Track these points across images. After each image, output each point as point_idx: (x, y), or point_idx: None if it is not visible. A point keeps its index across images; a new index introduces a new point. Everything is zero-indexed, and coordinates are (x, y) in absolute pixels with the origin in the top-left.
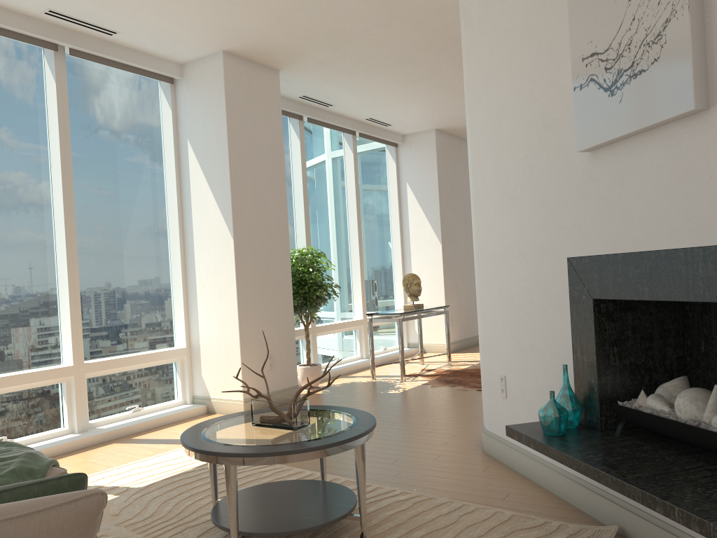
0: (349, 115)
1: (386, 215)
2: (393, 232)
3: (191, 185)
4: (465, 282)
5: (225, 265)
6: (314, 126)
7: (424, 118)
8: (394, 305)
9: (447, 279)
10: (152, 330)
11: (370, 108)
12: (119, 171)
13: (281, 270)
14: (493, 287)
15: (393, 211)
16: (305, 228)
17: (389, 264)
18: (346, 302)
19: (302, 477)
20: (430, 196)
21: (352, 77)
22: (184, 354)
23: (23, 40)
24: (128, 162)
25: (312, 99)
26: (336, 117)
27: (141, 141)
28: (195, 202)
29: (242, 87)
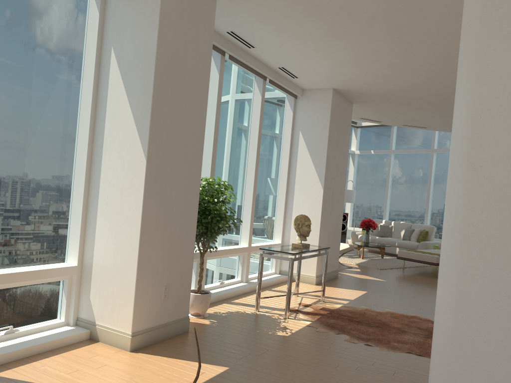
0: (265, 60)
1: (278, 156)
2: (281, 172)
3: (108, 96)
4: (335, 224)
5: (133, 187)
6: (232, 65)
7: (329, 76)
8: (273, 236)
9: (322, 220)
10: (42, 244)
11: (287, 57)
12: (30, 65)
13: (189, 198)
14: (492, 282)
15: (284, 153)
16: (212, 158)
17: (274, 199)
18: (235, 230)
19: None
20: (320, 146)
21: (285, 19)
22: (74, 272)
23: None
24: (42, 59)
25: (238, 36)
26: (254, 60)
27: (60, 38)
28: (110, 114)
29: (179, 1)
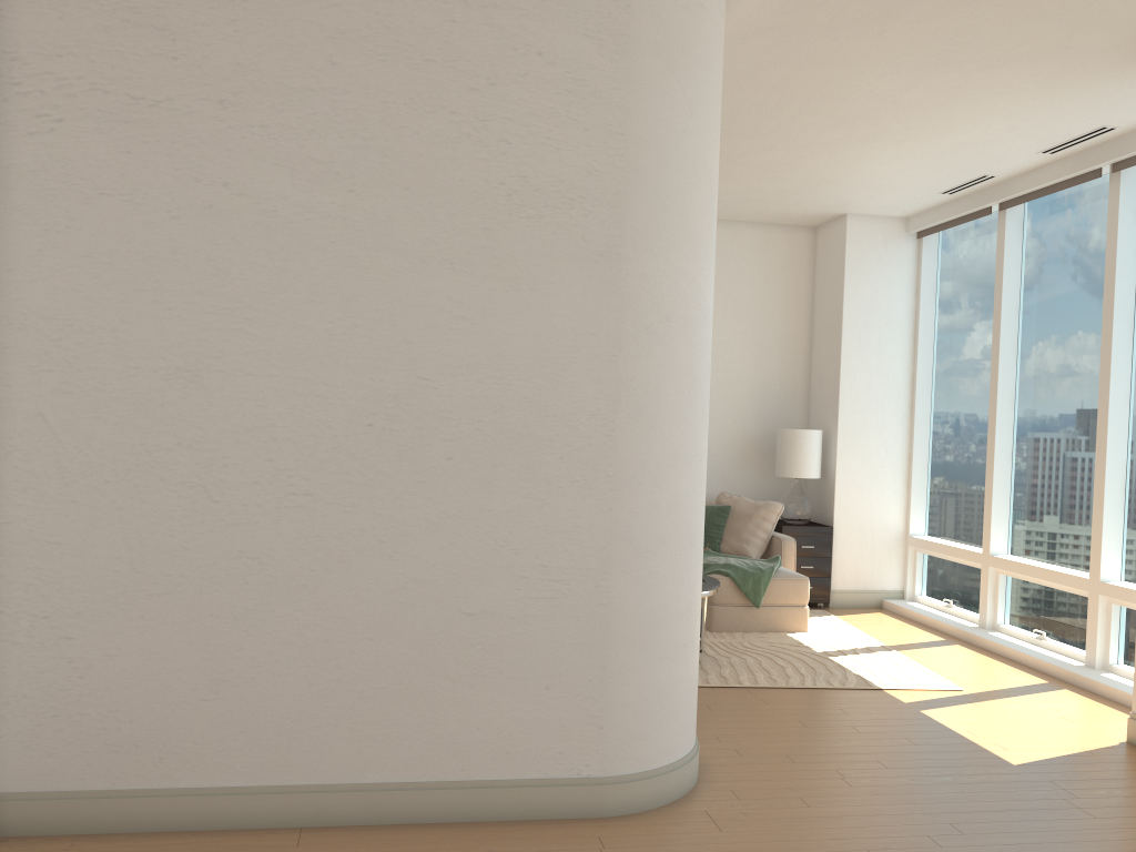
0: None
1: None
2: None
3: None
4: None
5: None
6: None
7: None
8: None
9: None
10: None
11: None
12: None
13: None
14: None
15: None
16: None
17: None
18: None
19: (739, 680)
20: None
21: None
22: None
23: (1070, 185)
24: None
25: None
26: None
27: None
28: None
29: None
